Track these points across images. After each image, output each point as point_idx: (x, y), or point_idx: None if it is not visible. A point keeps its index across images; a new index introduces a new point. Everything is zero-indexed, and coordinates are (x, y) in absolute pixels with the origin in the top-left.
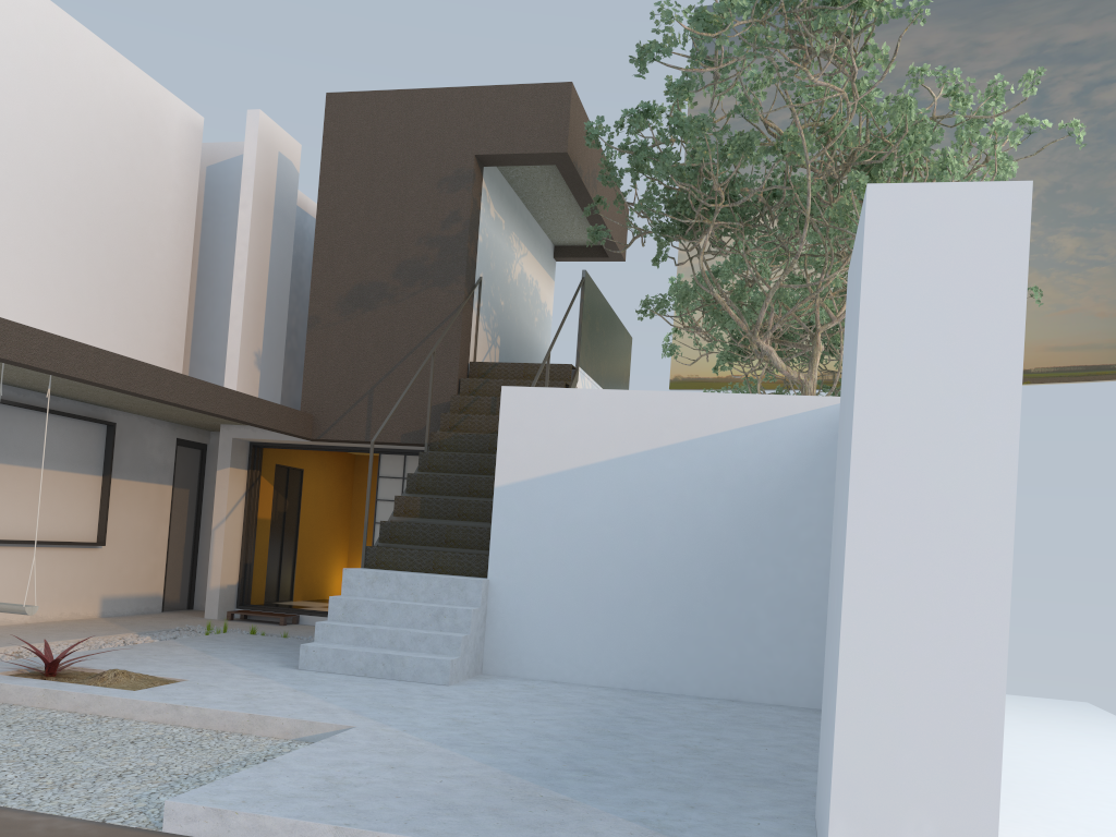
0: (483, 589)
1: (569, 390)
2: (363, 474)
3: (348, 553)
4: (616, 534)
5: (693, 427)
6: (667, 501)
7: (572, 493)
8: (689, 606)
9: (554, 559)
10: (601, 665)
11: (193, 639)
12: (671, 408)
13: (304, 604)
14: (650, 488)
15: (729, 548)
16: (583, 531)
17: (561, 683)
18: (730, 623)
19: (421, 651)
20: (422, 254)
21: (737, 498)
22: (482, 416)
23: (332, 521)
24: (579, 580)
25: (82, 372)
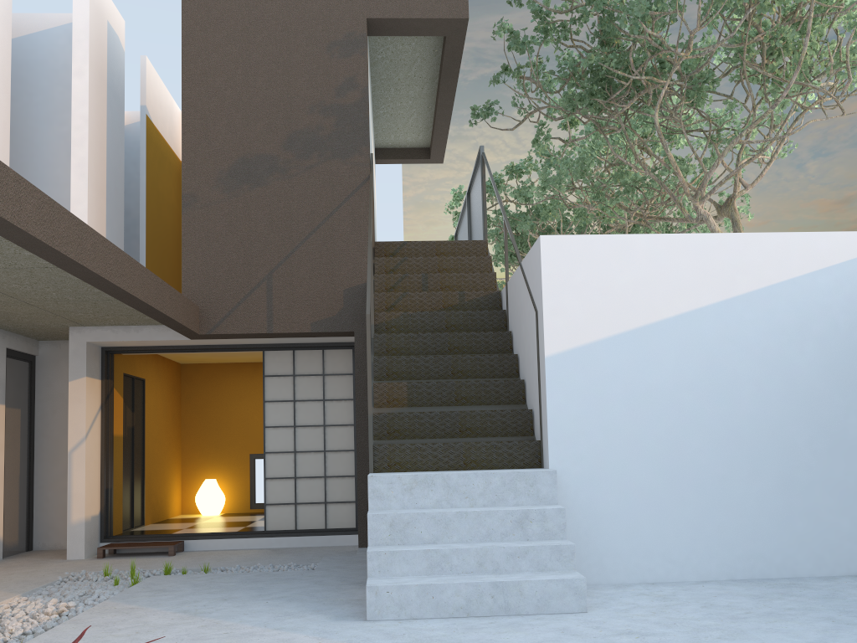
0: (556, 481)
1: (622, 237)
2: (191, 384)
3: (181, 467)
4: (698, 400)
5: (769, 272)
6: (751, 357)
7: (641, 356)
8: (790, 474)
9: (628, 437)
10: (699, 556)
11: (130, 594)
12: (742, 251)
13: (163, 527)
14: (729, 344)
15: (826, 404)
16: (659, 400)
17: (663, 585)
18: (838, 489)
19: (522, 570)
20: (316, 124)
21: (826, 348)
22: (423, 294)
23: (169, 434)
24: (661, 458)
25: (1, 206)
